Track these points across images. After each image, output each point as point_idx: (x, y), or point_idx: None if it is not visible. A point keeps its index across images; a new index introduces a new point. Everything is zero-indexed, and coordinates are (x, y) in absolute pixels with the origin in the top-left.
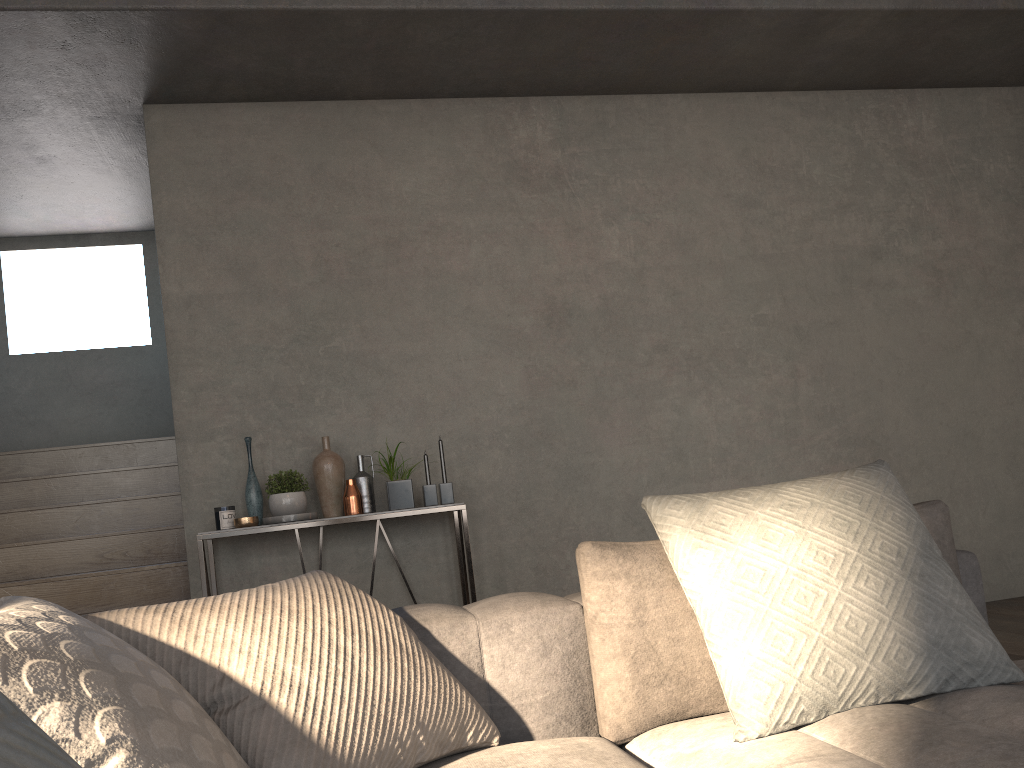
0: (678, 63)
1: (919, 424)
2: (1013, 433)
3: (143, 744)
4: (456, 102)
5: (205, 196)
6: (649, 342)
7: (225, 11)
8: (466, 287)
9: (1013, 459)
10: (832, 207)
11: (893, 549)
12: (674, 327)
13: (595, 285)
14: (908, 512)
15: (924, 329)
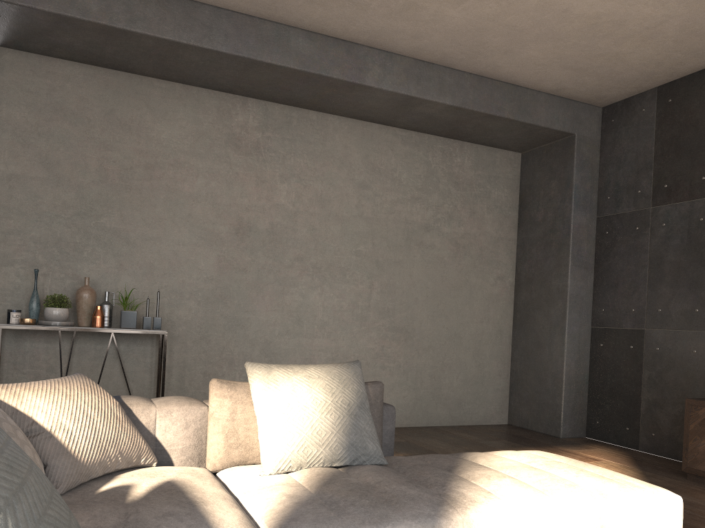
0: (336, 101)
1: (432, 325)
2: (480, 338)
3: None
4: (203, 90)
5: (32, 113)
6: (293, 254)
7: (67, 17)
8: (190, 202)
9: (477, 352)
10: (408, 197)
11: (347, 402)
12: (309, 248)
13: (268, 216)
14: (360, 386)
15: (444, 274)
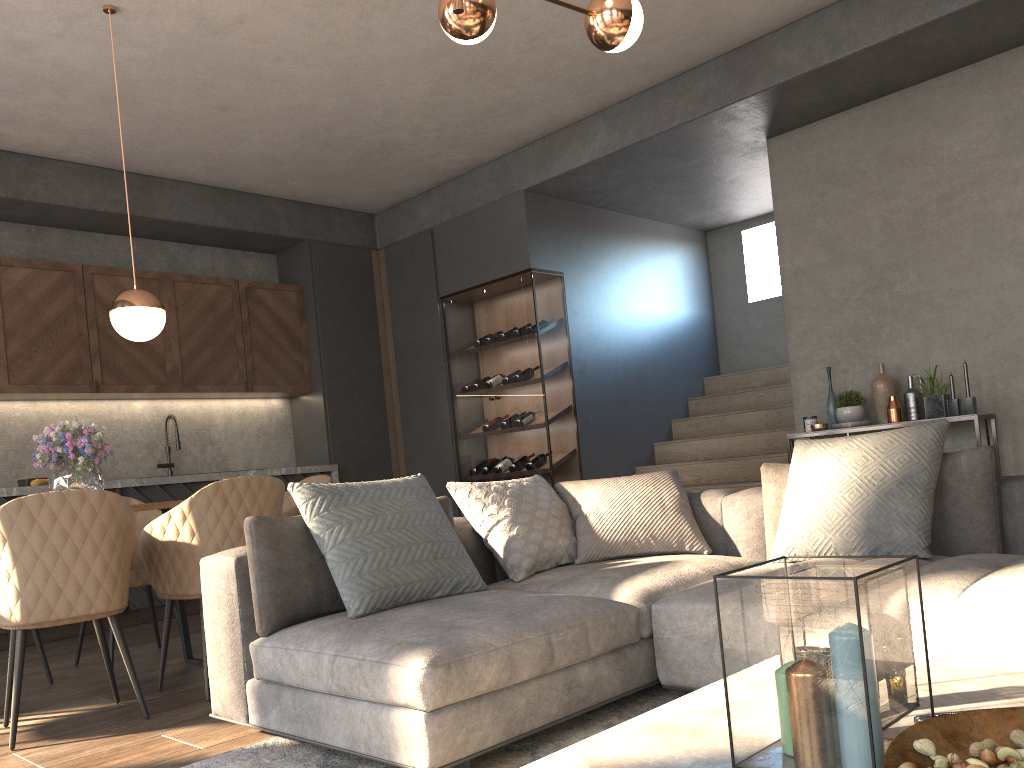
0: None
1: None
2: None
3: (514, 519)
4: (1005, 55)
5: (805, 195)
6: None
7: (773, 87)
8: (1011, 223)
9: None
10: None
11: (880, 477)
12: None
13: None
14: (916, 455)
15: None
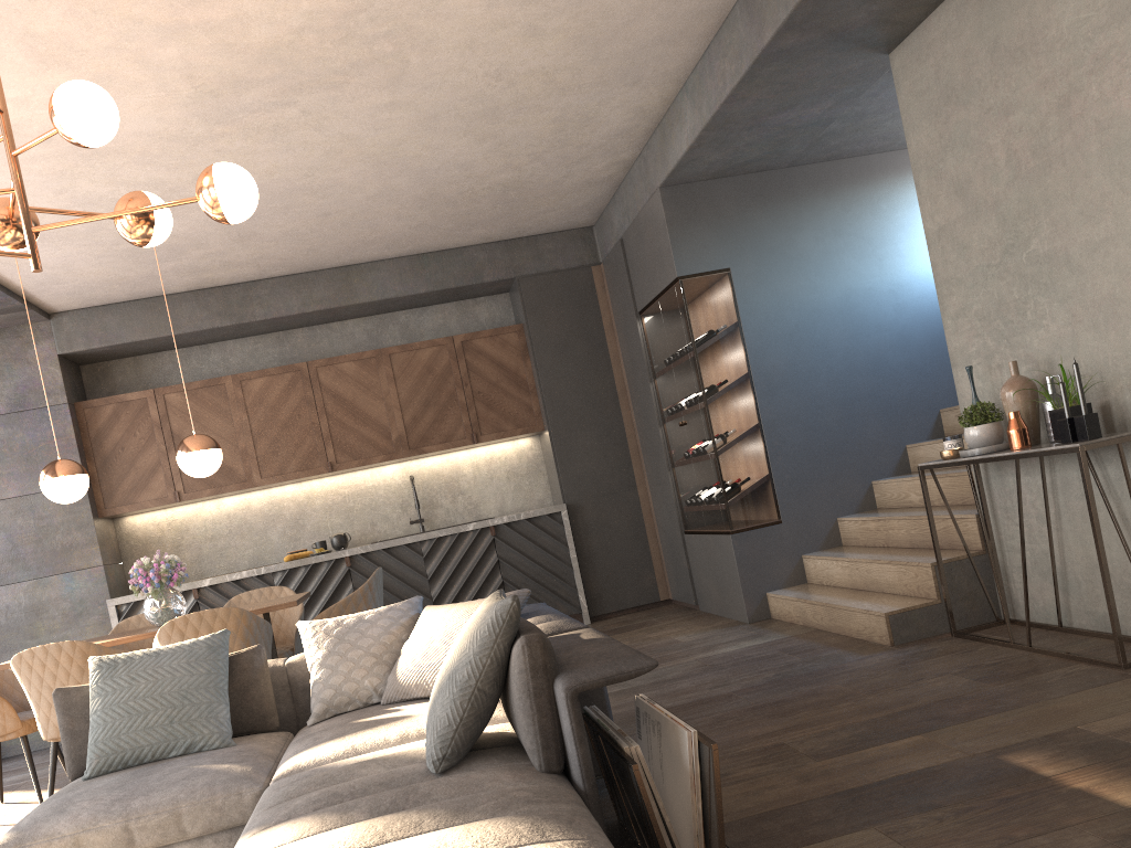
0: None
1: None
2: None
3: (323, 661)
4: None
5: (931, 124)
6: None
7: (783, 26)
8: None
9: None
10: None
11: (447, 666)
12: None
13: None
14: (470, 643)
15: None
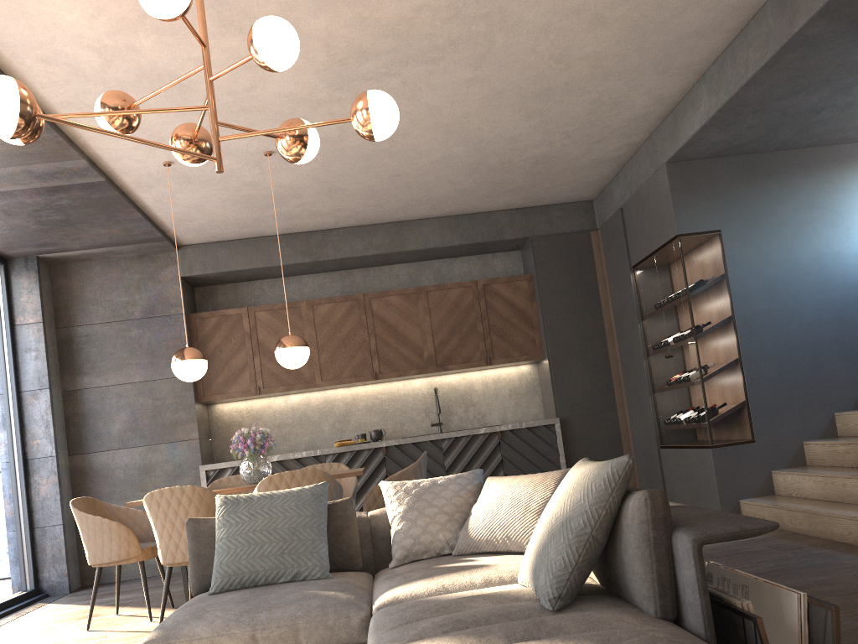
0: None
1: None
2: None
3: (404, 515)
4: None
5: None
6: None
7: (817, 13)
8: None
9: None
10: None
11: (557, 515)
12: None
13: None
14: (585, 496)
15: None
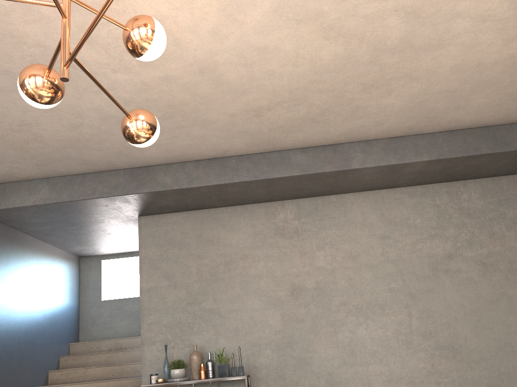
0: (342, 185)
1: (478, 339)
2: None
3: None
4: (254, 205)
5: (157, 249)
6: (337, 301)
7: (156, 191)
8: (257, 280)
9: None
10: (426, 236)
11: None
12: (349, 294)
13: (312, 277)
14: None
15: (478, 291)
